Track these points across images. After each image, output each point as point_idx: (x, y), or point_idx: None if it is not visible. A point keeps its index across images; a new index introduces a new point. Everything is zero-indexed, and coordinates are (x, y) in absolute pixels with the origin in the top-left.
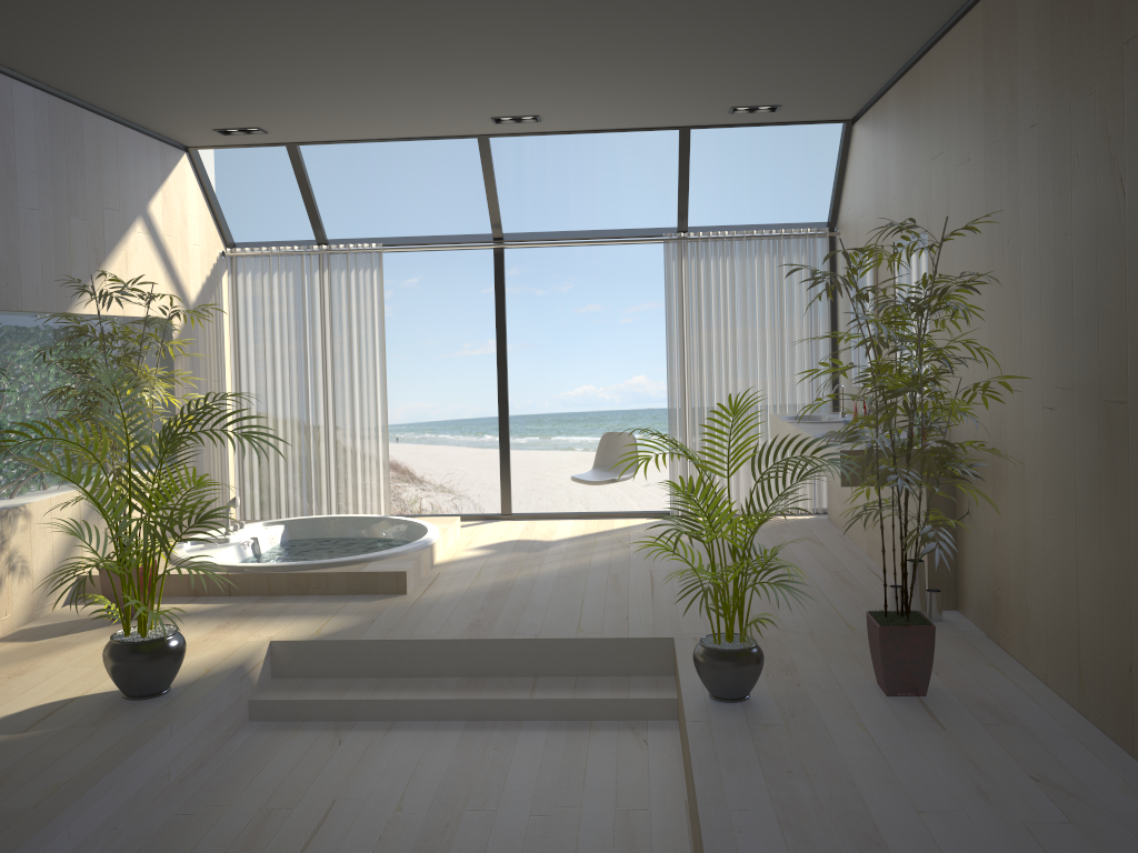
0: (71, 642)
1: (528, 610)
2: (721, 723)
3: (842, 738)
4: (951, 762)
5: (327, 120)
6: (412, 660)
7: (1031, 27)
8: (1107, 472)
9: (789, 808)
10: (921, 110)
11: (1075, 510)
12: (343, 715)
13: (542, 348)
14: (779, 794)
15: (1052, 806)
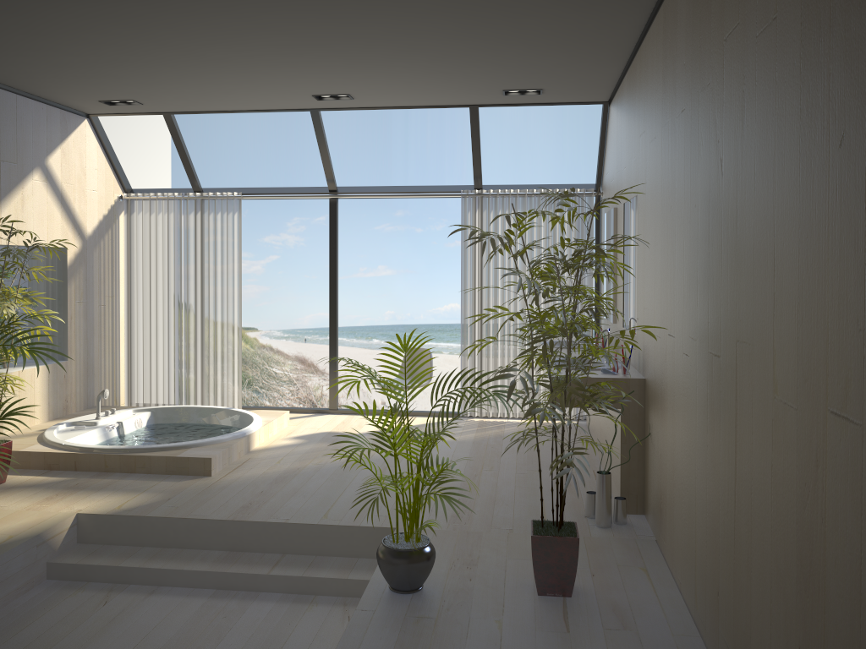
0: None
1: (296, 496)
2: (383, 613)
3: (476, 634)
4: None
5: (183, 95)
6: (187, 535)
7: (683, 26)
8: (710, 416)
9: None
10: (636, 95)
11: (696, 445)
12: (120, 579)
13: (420, 273)
14: None
15: None
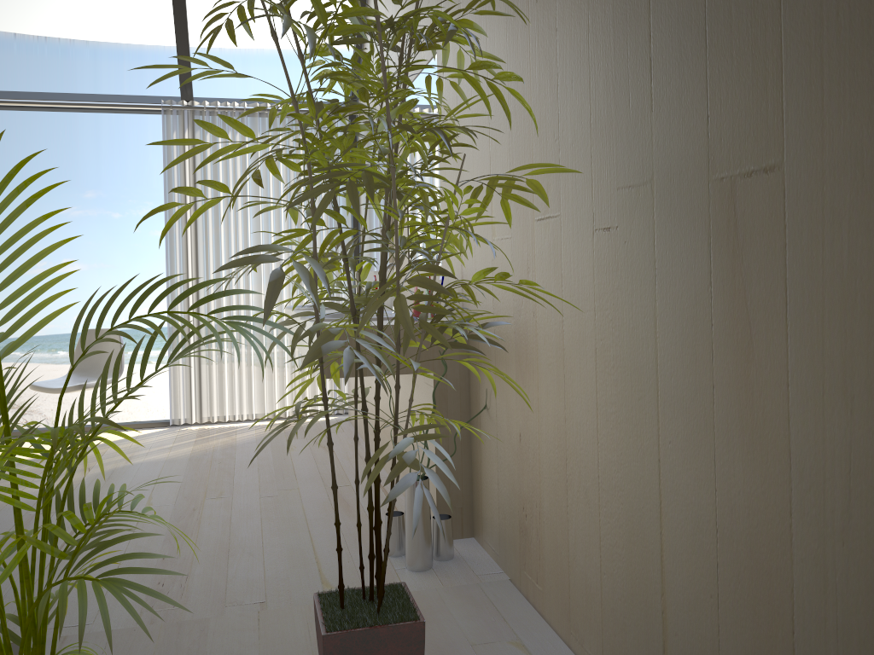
0: None
1: None
2: None
3: None
4: None
5: None
6: None
7: None
8: (728, 318)
9: None
10: None
11: (655, 395)
12: None
13: (119, 267)
14: None
15: None
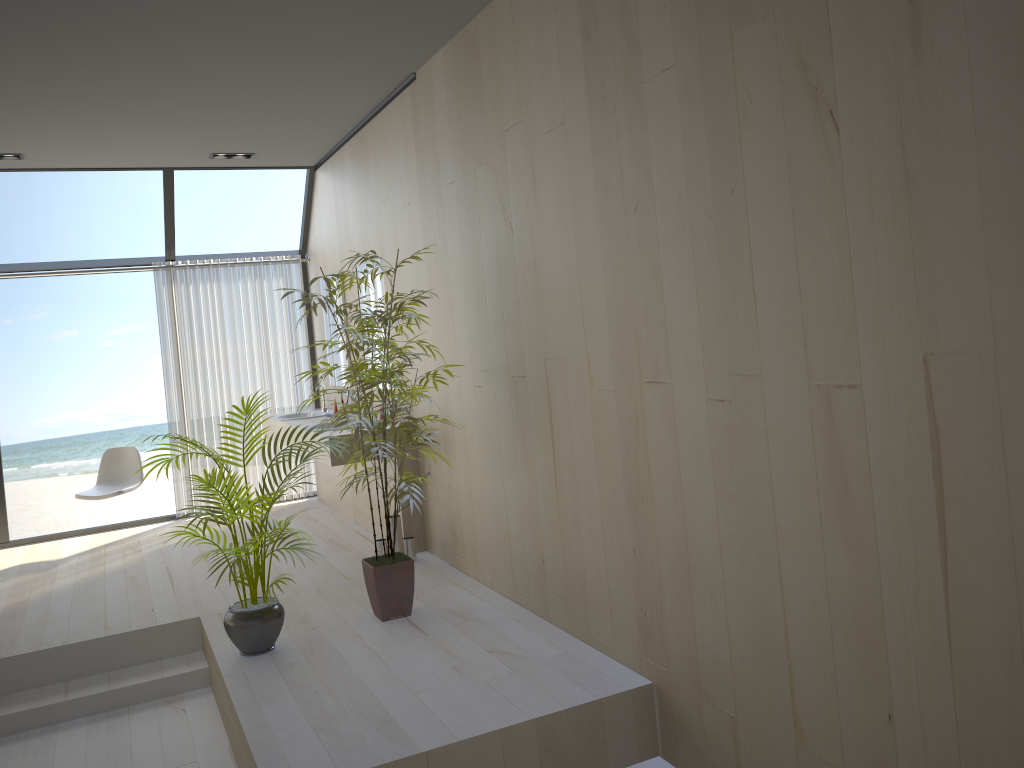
0: None
1: (50, 623)
2: (255, 671)
3: (354, 658)
4: (434, 655)
5: None
6: None
7: (445, 111)
8: (518, 426)
9: (320, 716)
10: (370, 164)
11: (501, 457)
12: None
13: (16, 377)
14: (311, 709)
15: (503, 665)
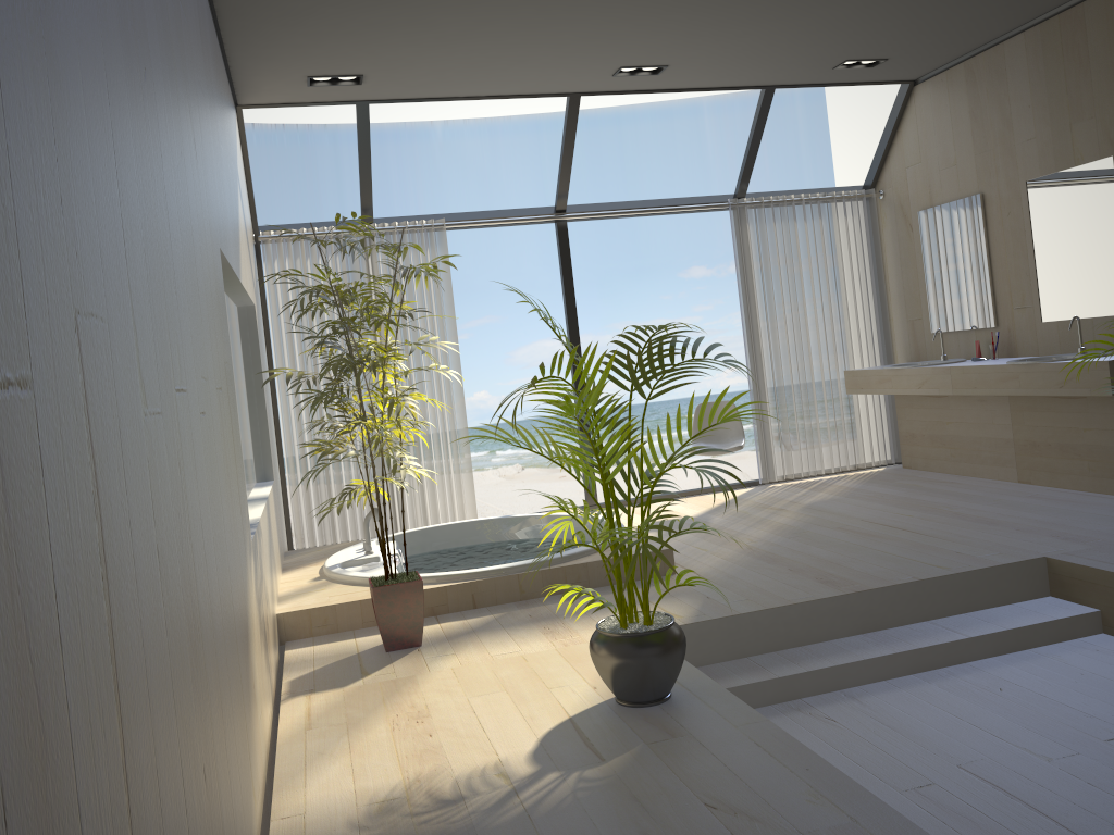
0: (399, 678)
1: (842, 563)
2: None
3: None
4: None
5: (452, 65)
6: (803, 626)
7: None
8: None
9: None
10: (1092, 47)
11: None
12: (784, 695)
13: None
14: None
15: None
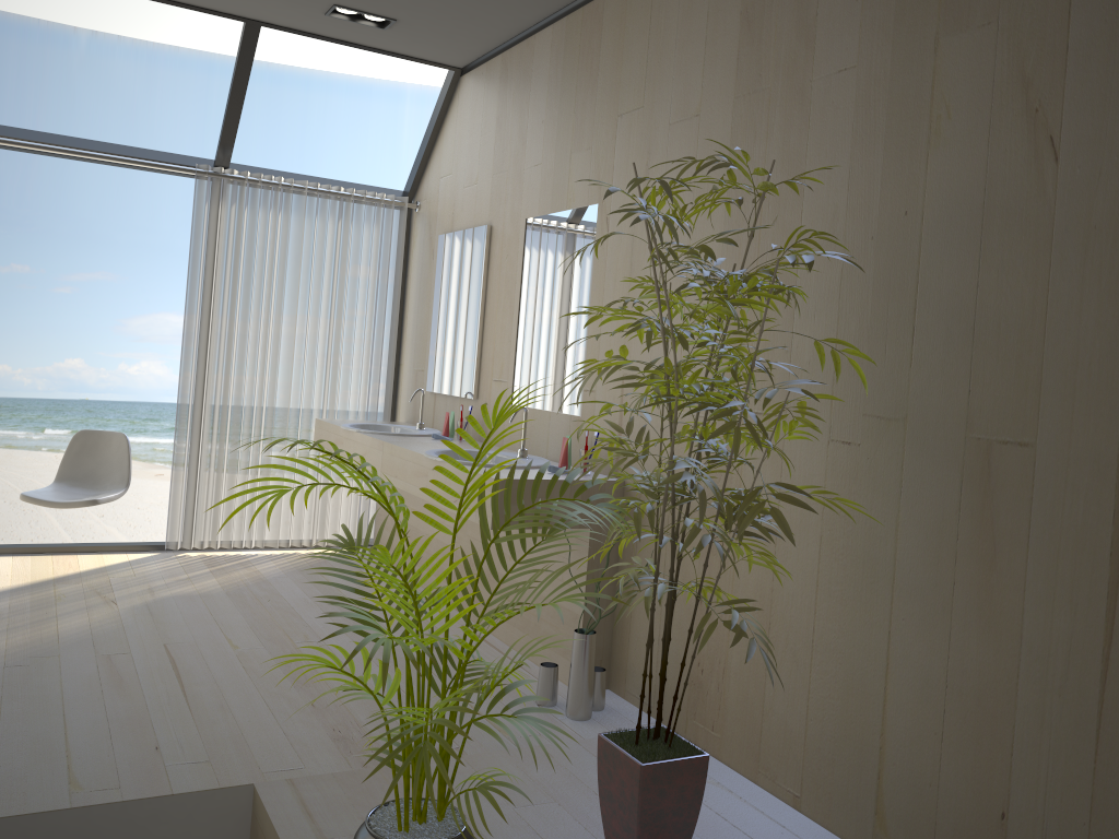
0: None
1: None
2: None
3: None
4: None
5: None
6: None
7: None
8: (973, 537)
9: None
10: (603, 55)
11: (890, 582)
12: None
13: None
14: None
15: None
